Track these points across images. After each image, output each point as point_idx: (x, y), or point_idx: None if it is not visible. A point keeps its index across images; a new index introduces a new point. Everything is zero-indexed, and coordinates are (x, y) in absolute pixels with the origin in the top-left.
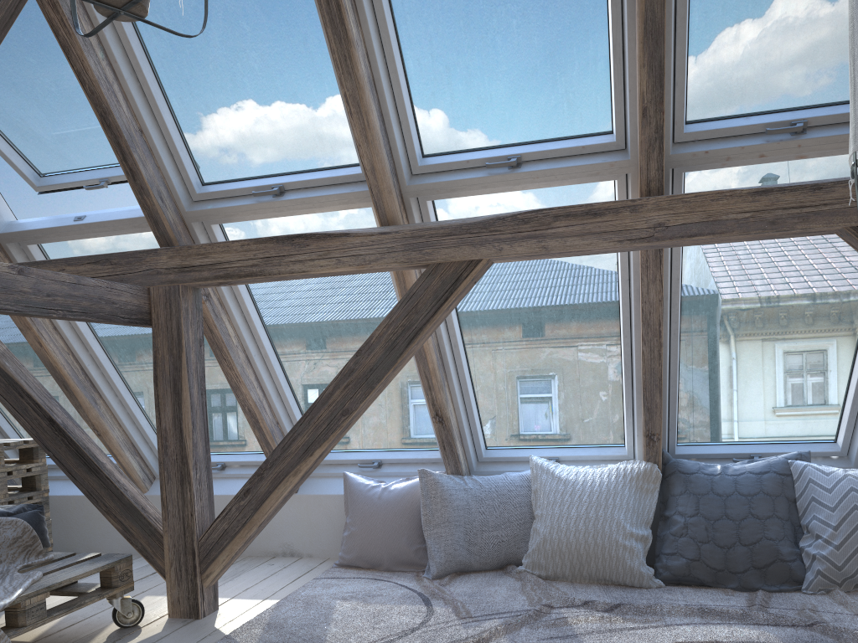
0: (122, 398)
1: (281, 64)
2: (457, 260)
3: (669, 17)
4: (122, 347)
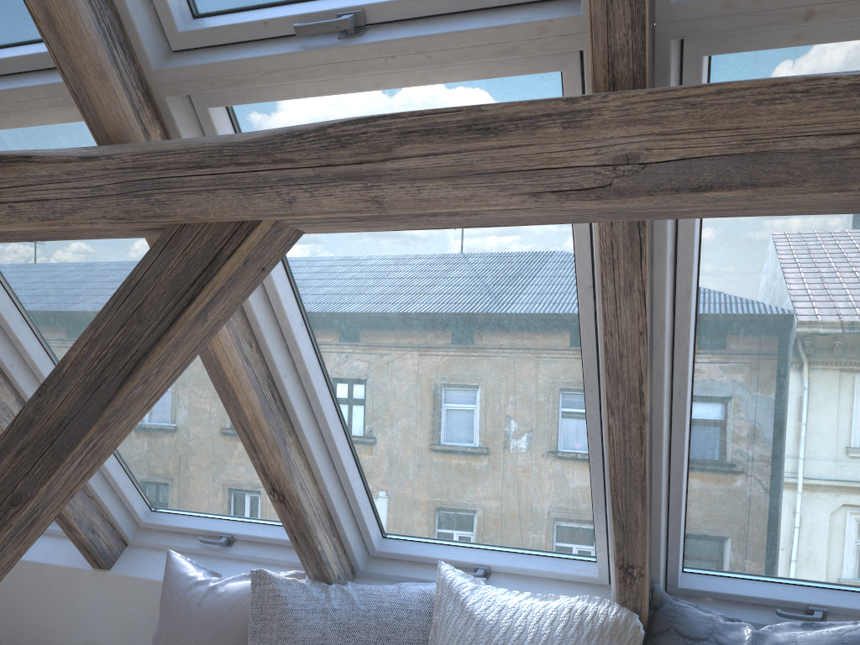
0: None
1: None
2: (213, 220)
3: None
4: None
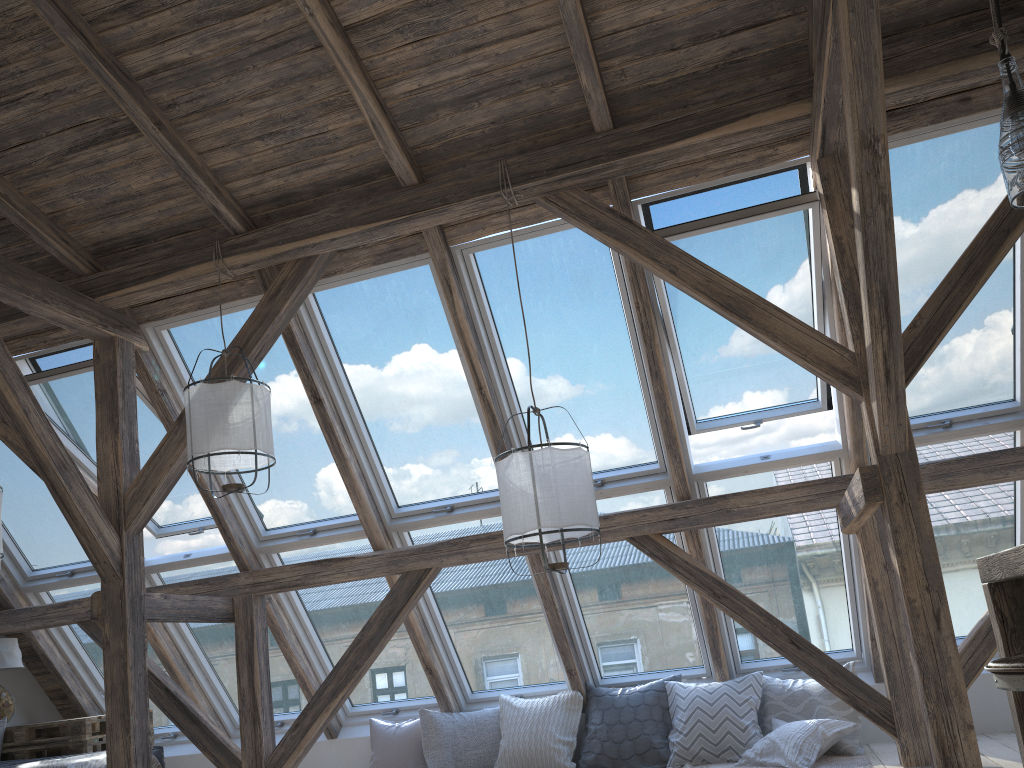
0: (208, 675)
1: (311, 464)
2: (418, 569)
3: (512, 437)
4: (210, 637)
